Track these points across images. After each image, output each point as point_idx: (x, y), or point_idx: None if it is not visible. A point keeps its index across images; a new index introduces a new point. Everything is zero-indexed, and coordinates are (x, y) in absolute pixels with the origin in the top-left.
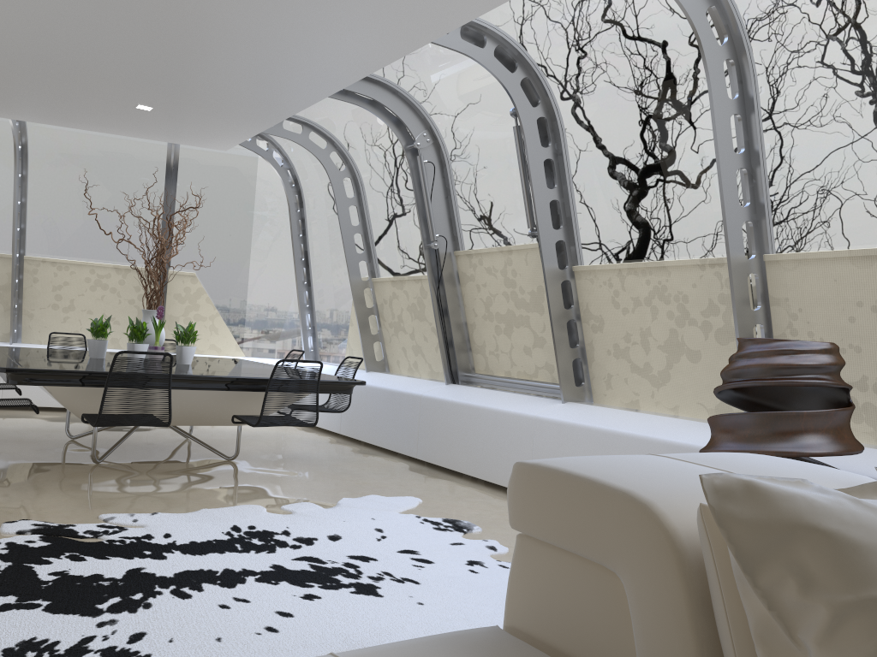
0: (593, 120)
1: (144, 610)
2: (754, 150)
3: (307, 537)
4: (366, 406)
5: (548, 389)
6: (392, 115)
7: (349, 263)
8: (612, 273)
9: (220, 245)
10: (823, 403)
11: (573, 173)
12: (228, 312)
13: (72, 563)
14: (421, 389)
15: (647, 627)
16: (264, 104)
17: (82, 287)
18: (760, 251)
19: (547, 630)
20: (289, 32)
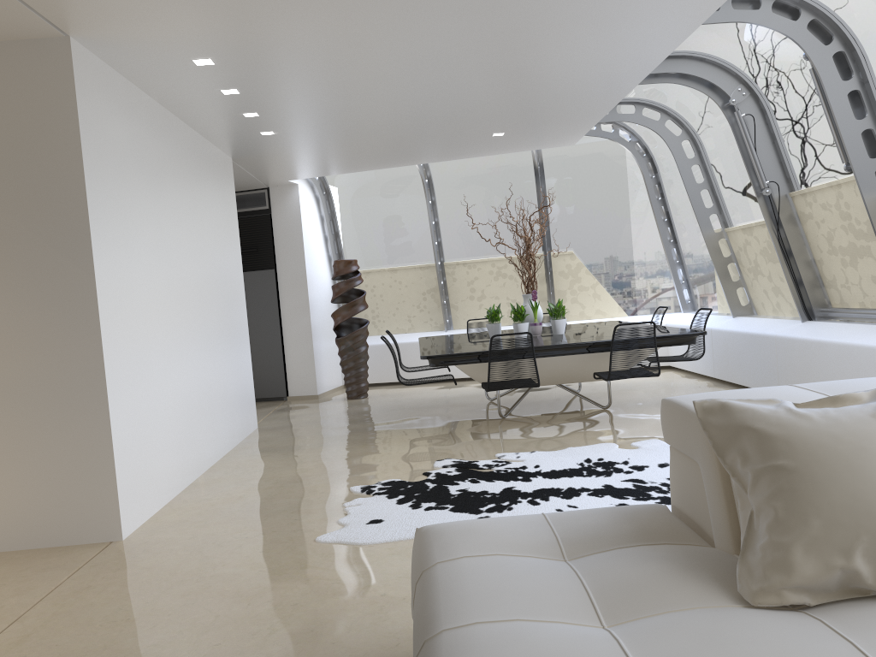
0: None
1: (507, 511)
2: None
3: (640, 465)
4: (731, 351)
5: None
6: (703, 80)
7: (699, 219)
8: None
9: (589, 222)
10: None
11: None
12: (606, 279)
13: (471, 484)
14: (777, 330)
15: (708, 495)
16: (585, 108)
17: (488, 278)
18: None
19: (683, 505)
20: (576, 61)
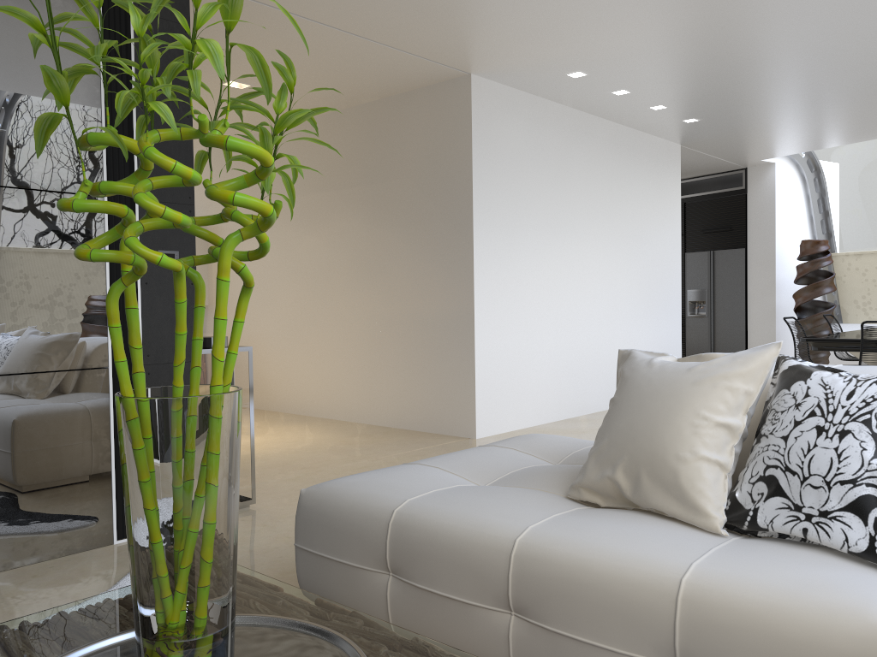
0: None
1: None
2: None
3: None
4: None
5: None
6: None
7: None
8: None
9: None
10: None
11: None
12: None
13: None
14: None
15: None
16: None
17: None
18: None
19: None
20: None
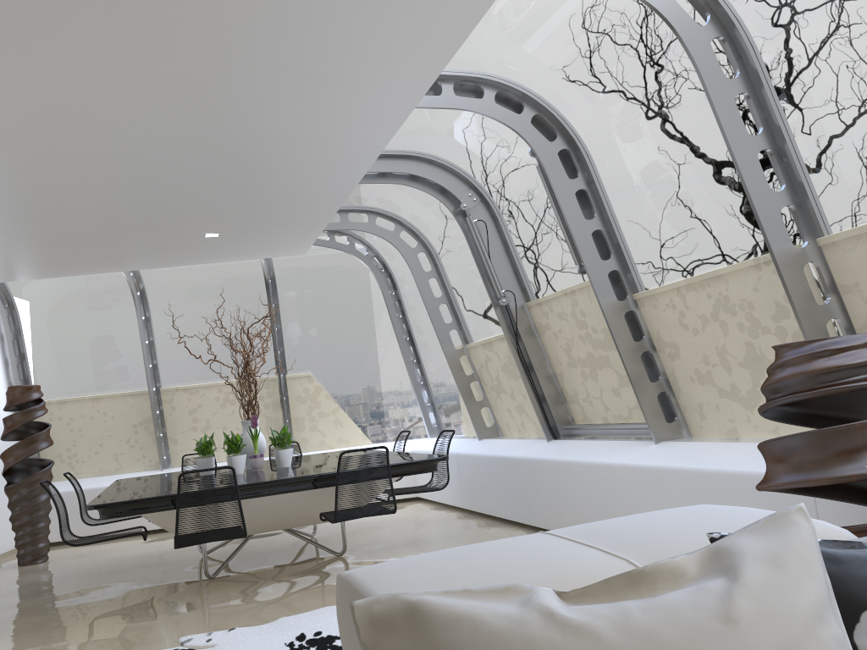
0: (612, 138)
1: None
2: (774, 126)
3: None
4: (479, 477)
5: (643, 430)
6: (434, 183)
7: (439, 334)
8: (672, 293)
9: (328, 341)
10: None
11: (609, 197)
12: (348, 404)
13: None
14: (523, 451)
15: None
16: (307, 206)
17: (213, 406)
18: (813, 235)
19: None
20: (283, 137)
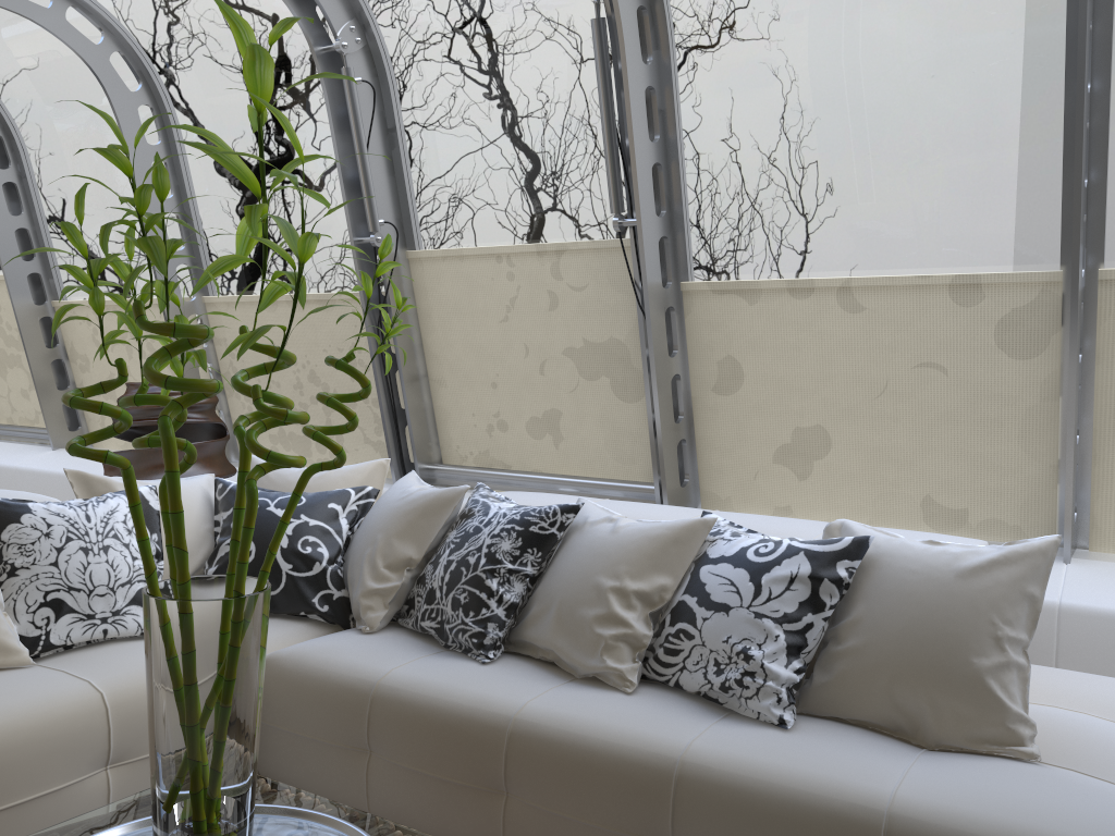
0: (50, 144)
1: None
2: (184, 195)
3: None
4: None
5: (46, 436)
6: None
7: None
8: (89, 310)
9: None
10: (216, 437)
11: (41, 199)
12: None
13: None
14: None
15: None
16: None
17: None
18: (202, 292)
19: None
20: None
